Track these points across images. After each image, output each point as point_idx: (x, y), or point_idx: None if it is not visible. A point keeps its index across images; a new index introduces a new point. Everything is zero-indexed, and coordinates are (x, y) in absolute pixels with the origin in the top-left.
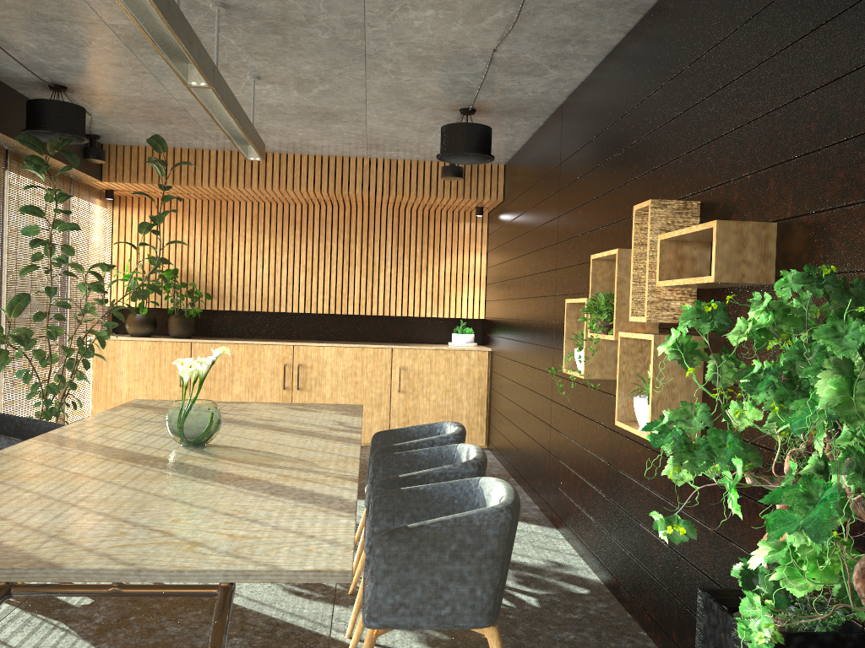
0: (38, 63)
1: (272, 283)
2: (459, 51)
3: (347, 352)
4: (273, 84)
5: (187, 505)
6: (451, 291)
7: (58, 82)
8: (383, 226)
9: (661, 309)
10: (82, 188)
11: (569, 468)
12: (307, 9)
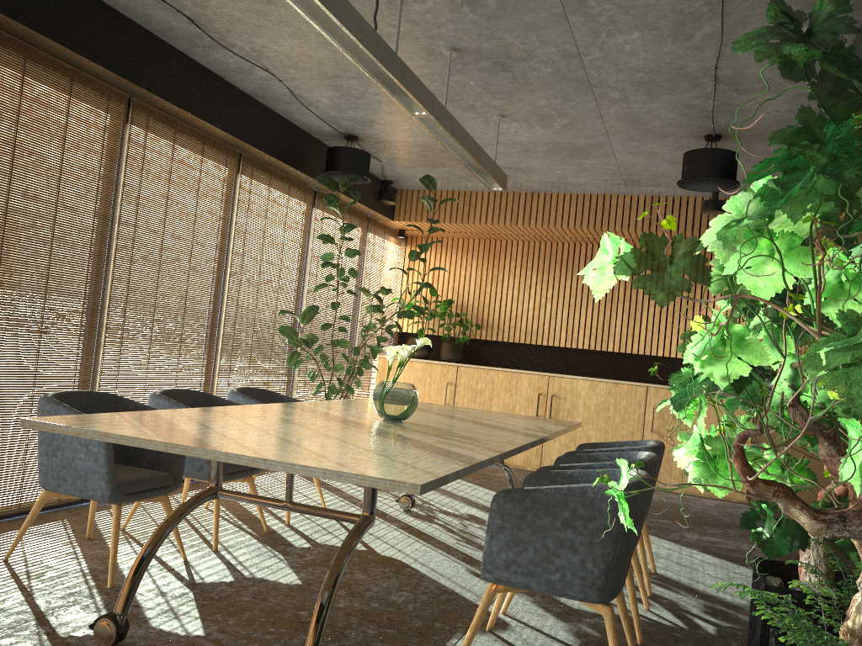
0: (332, 117)
1: (536, 317)
2: (679, 72)
3: (601, 386)
4: (517, 122)
5: (342, 442)
6: None
7: (350, 132)
8: None
9: None
10: (378, 227)
11: None
12: (524, 45)
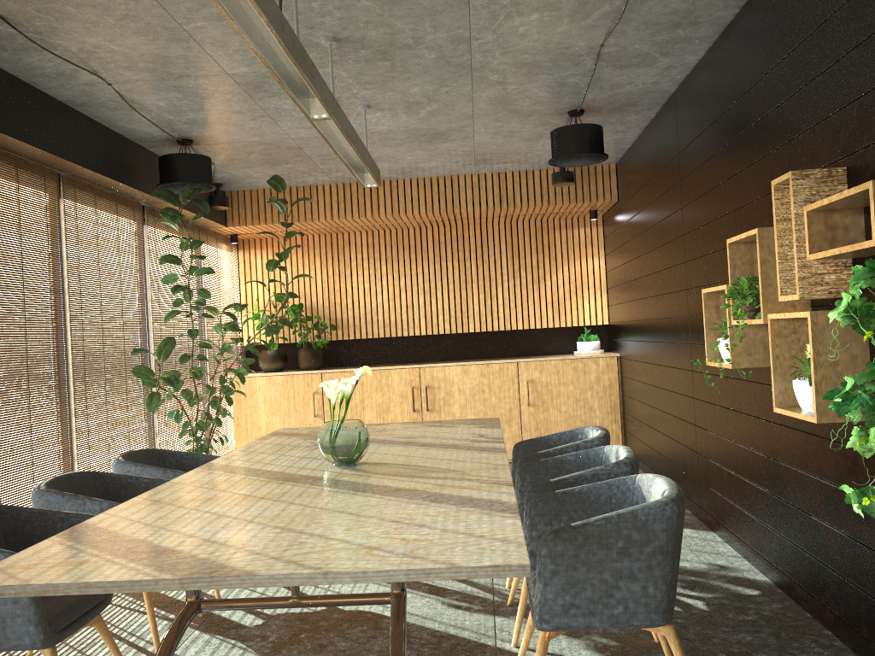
0: (167, 120)
1: (392, 308)
2: (565, 51)
3: (473, 369)
4: (382, 111)
5: (354, 516)
6: (571, 299)
7: (185, 136)
8: (496, 241)
9: (814, 284)
10: (209, 235)
11: (721, 467)
12: (414, 31)
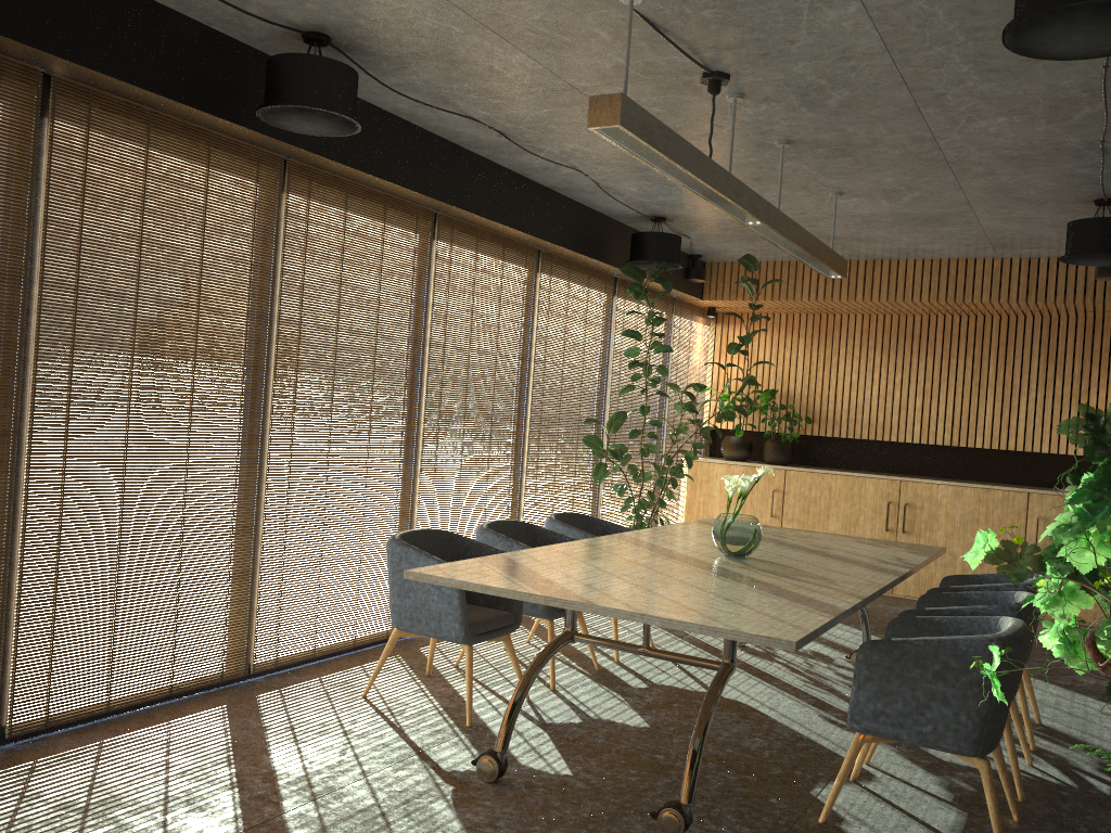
0: (639, 202)
1: (881, 407)
2: (1056, 146)
3: (967, 493)
4: (858, 197)
5: (699, 590)
6: None
7: (658, 214)
8: (1026, 339)
9: None
10: (684, 307)
11: None
12: (869, 134)
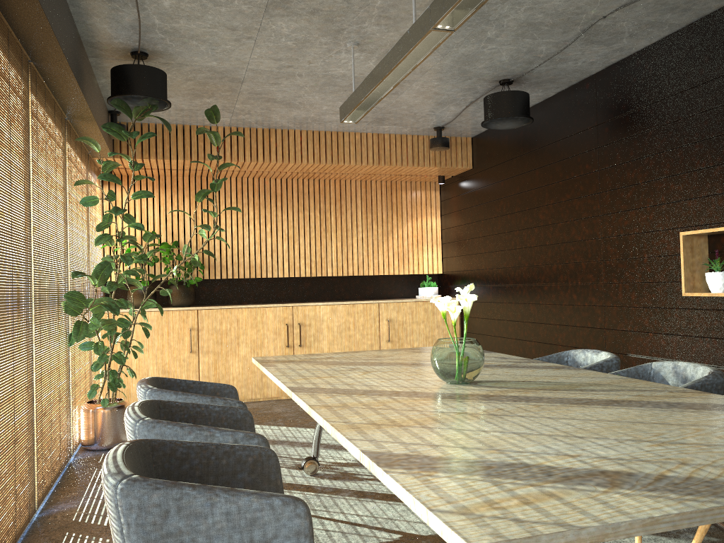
0: (148, 25)
1: (258, 251)
2: (572, 17)
3: (340, 309)
4: (361, 53)
5: (672, 425)
6: (414, 251)
7: (146, 48)
8: (353, 196)
9: None
10: (91, 165)
11: None
12: None
